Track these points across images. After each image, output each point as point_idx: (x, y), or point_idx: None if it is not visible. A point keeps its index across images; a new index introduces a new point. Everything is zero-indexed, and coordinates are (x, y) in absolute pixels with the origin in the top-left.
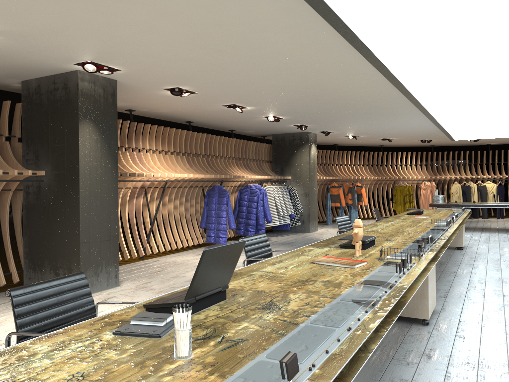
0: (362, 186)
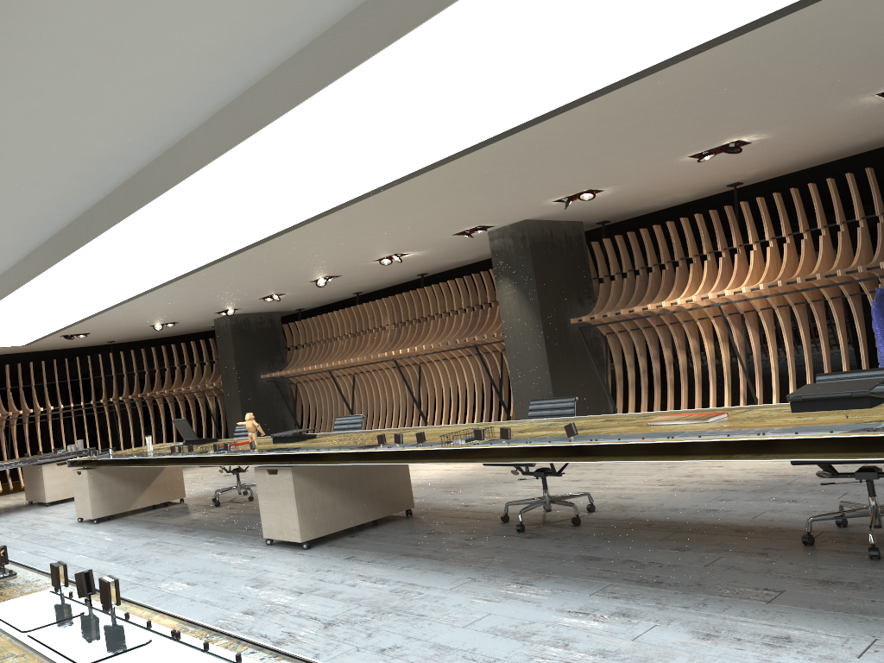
0: None
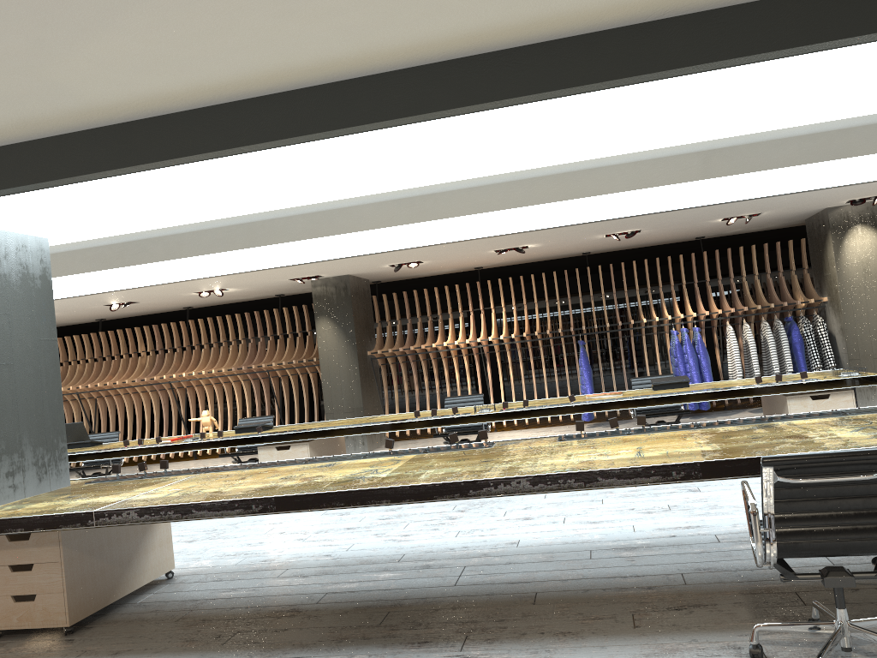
0: None
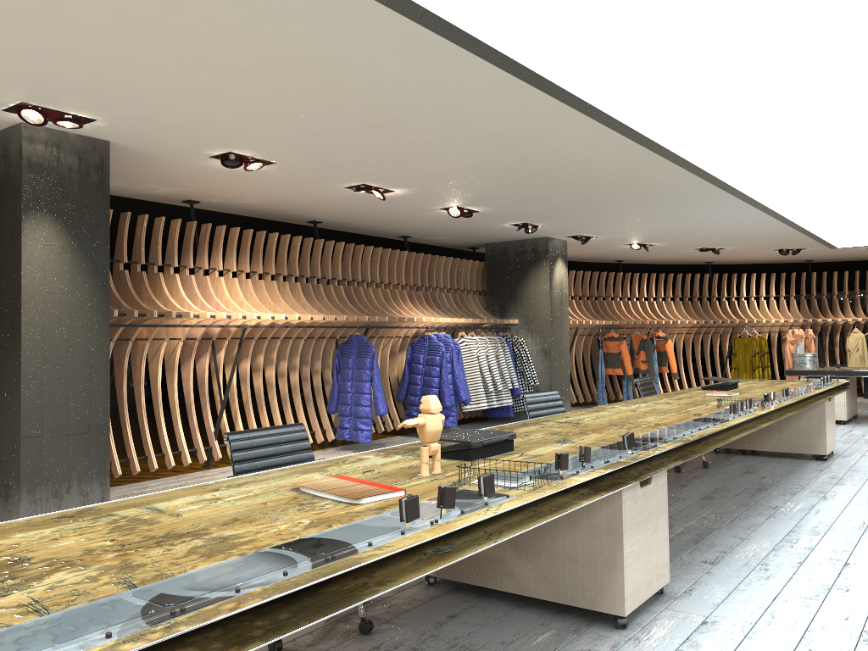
0: (667, 338)
